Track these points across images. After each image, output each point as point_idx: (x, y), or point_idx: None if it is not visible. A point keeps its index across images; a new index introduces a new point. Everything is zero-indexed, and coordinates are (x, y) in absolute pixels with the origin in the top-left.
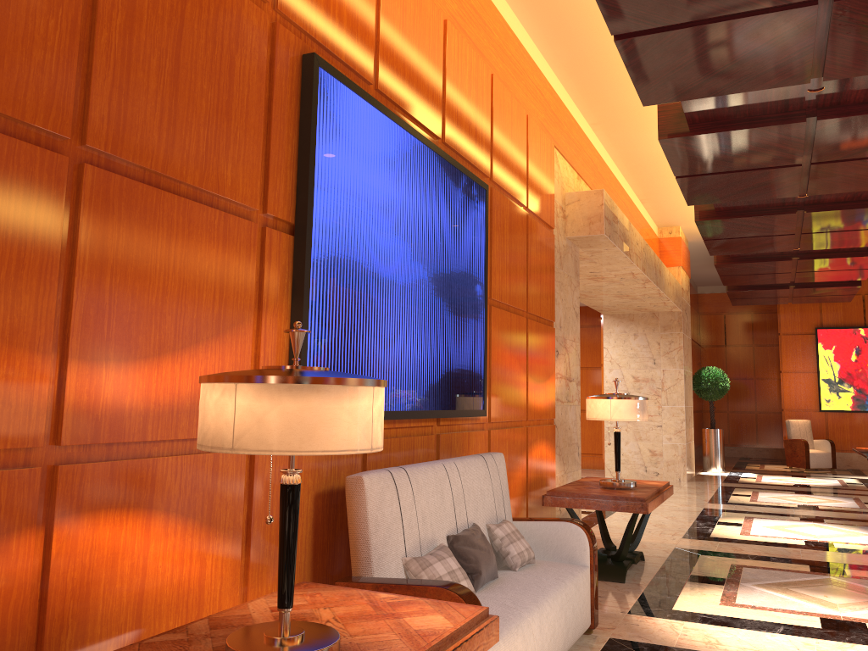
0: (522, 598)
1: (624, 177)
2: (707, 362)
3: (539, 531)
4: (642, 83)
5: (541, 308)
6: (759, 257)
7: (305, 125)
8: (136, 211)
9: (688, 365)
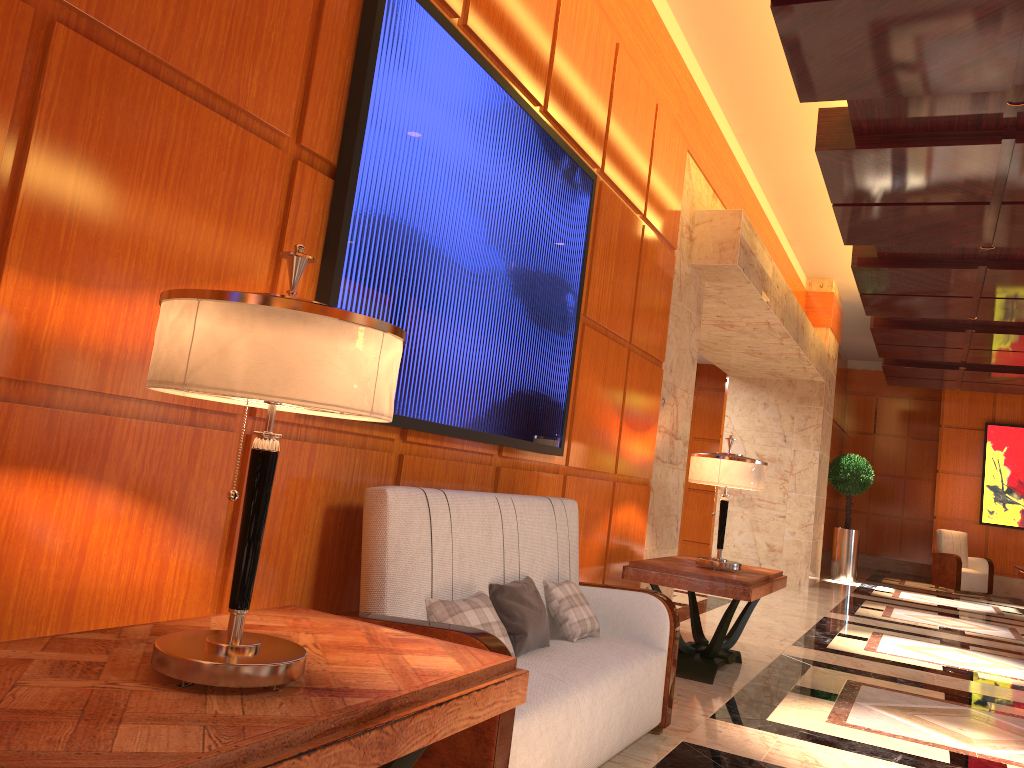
0: (574, 670)
1: (771, 209)
2: (849, 451)
3: (610, 600)
4: (800, 70)
5: (648, 342)
6: (926, 324)
7: (364, 44)
8: (121, 99)
9: (826, 448)
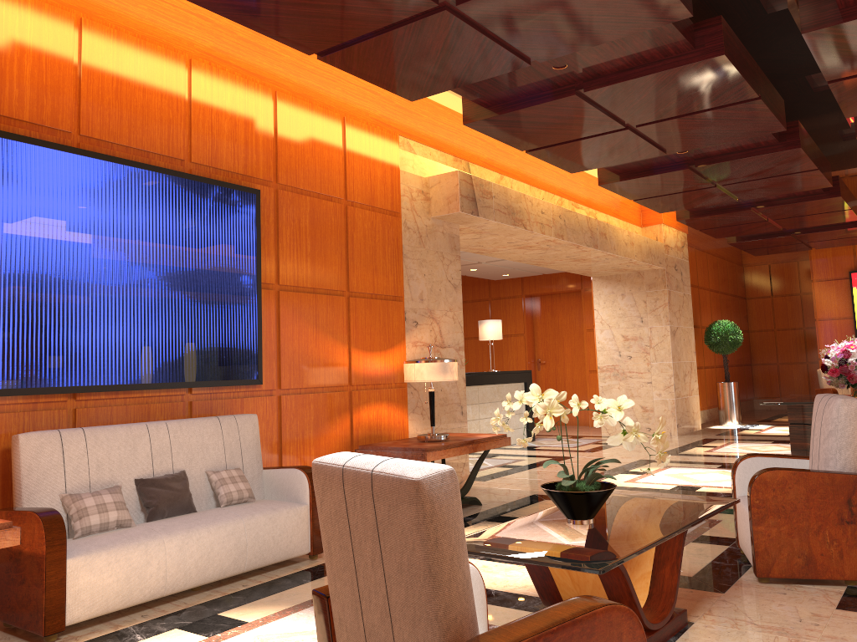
0: (180, 525)
1: None
2: (754, 314)
3: (278, 476)
4: (385, 85)
5: (375, 286)
6: (719, 209)
7: None
8: None
9: (683, 321)
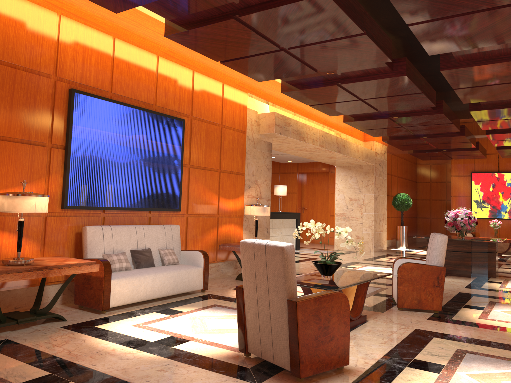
0: (151, 271)
1: None
2: (420, 191)
3: (188, 254)
4: (248, 75)
5: (232, 167)
6: (404, 136)
7: (69, 113)
8: None
9: (381, 192)
